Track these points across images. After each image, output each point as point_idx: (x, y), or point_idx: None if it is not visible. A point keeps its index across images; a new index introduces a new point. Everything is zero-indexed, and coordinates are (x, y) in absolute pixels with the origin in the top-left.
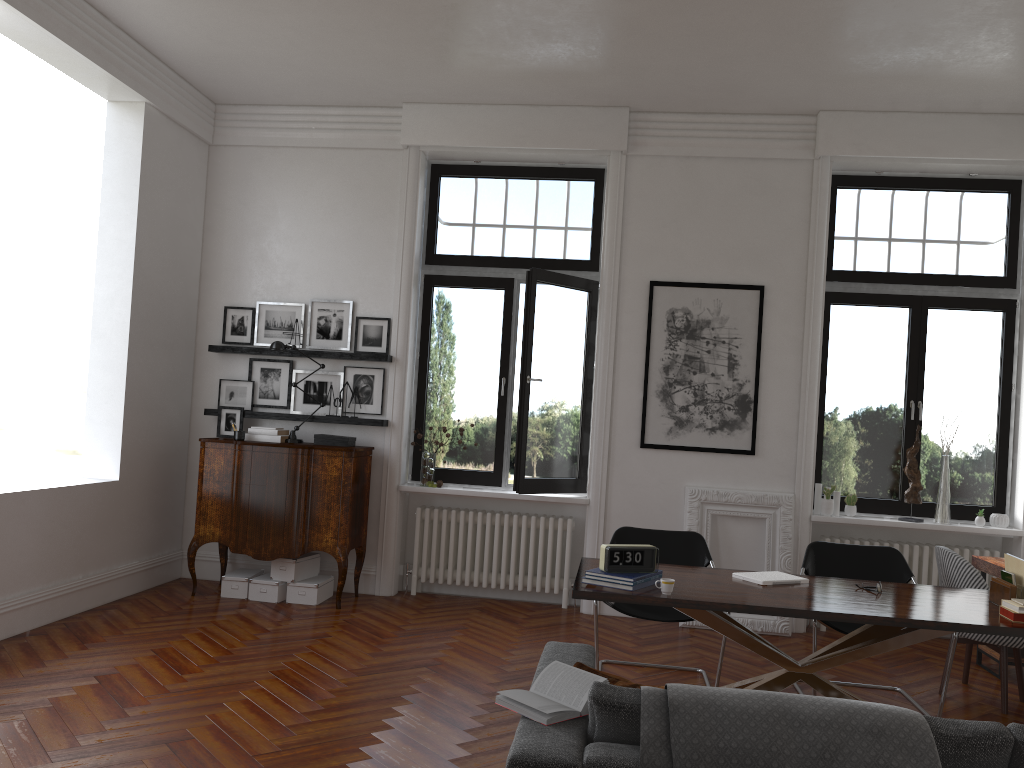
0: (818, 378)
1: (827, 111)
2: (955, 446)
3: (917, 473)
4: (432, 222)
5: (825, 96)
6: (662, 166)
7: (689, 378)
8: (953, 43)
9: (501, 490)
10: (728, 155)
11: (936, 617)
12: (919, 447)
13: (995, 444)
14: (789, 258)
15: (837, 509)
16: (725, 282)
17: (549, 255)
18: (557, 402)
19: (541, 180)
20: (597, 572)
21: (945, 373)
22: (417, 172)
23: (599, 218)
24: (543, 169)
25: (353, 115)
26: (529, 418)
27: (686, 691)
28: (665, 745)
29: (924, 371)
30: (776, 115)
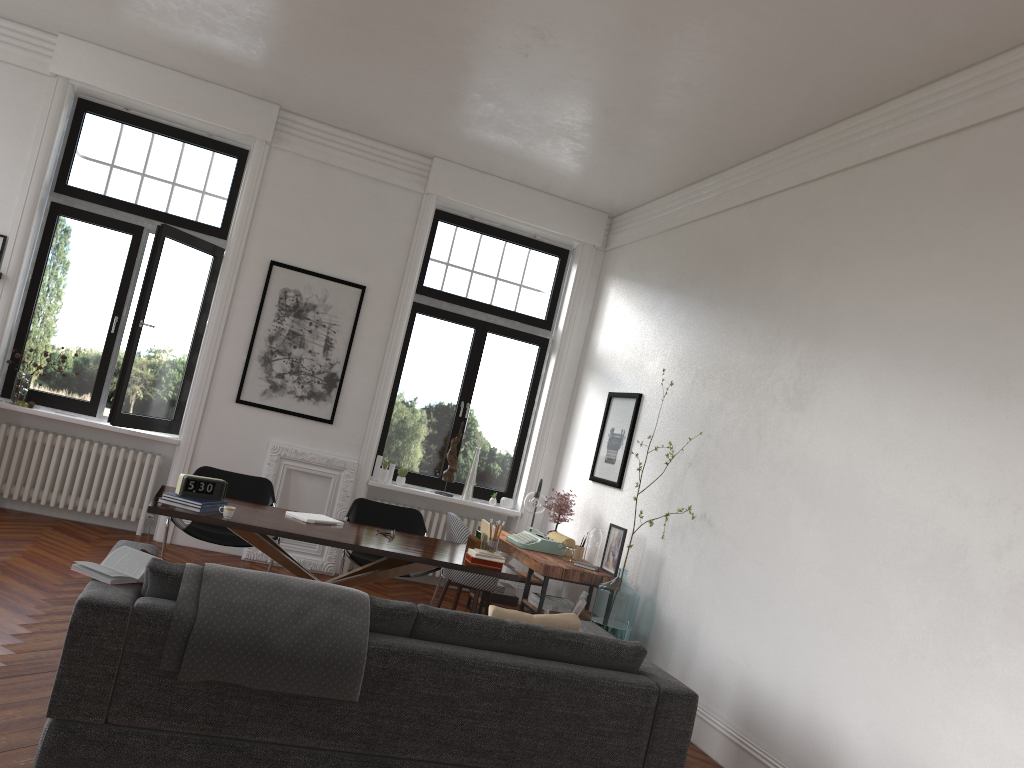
0: (395, 371)
1: (440, 158)
2: (487, 442)
3: (455, 458)
4: (69, 153)
5: (439, 147)
6: (300, 164)
7: (290, 350)
8: (529, 141)
9: (95, 420)
10: (357, 171)
11: (421, 555)
12: (461, 439)
13: (515, 445)
14: (390, 268)
15: (390, 478)
16: (335, 276)
17: (183, 214)
18: (166, 349)
19: (187, 144)
20: (173, 495)
21: (491, 385)
22: (62, 102)
23: (236, 193)
24: (191, 135)
25: (2, 26)
26: (136, 359)
27: (218, 567)
28: (195, 599)
29: (476, 380)
30: (401, 149)
